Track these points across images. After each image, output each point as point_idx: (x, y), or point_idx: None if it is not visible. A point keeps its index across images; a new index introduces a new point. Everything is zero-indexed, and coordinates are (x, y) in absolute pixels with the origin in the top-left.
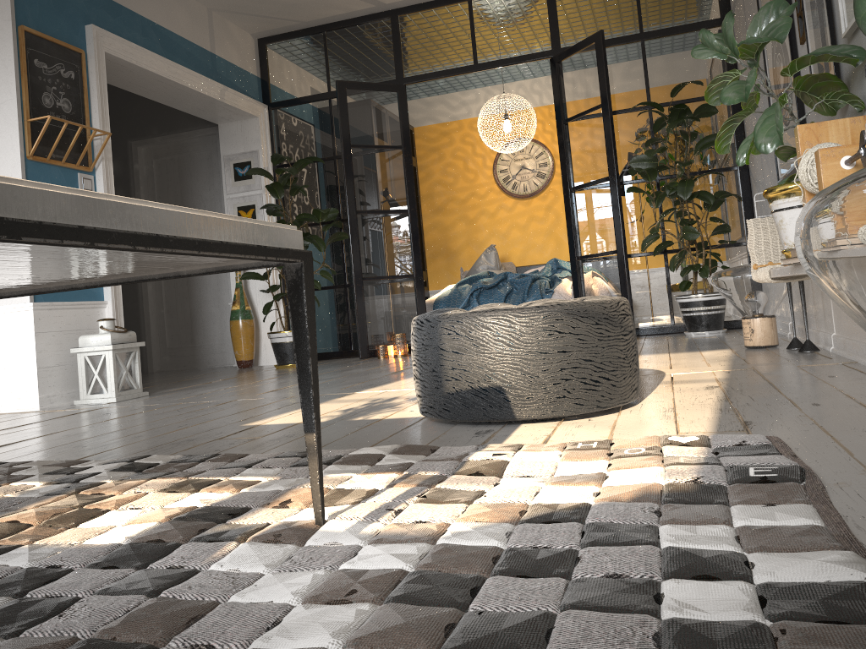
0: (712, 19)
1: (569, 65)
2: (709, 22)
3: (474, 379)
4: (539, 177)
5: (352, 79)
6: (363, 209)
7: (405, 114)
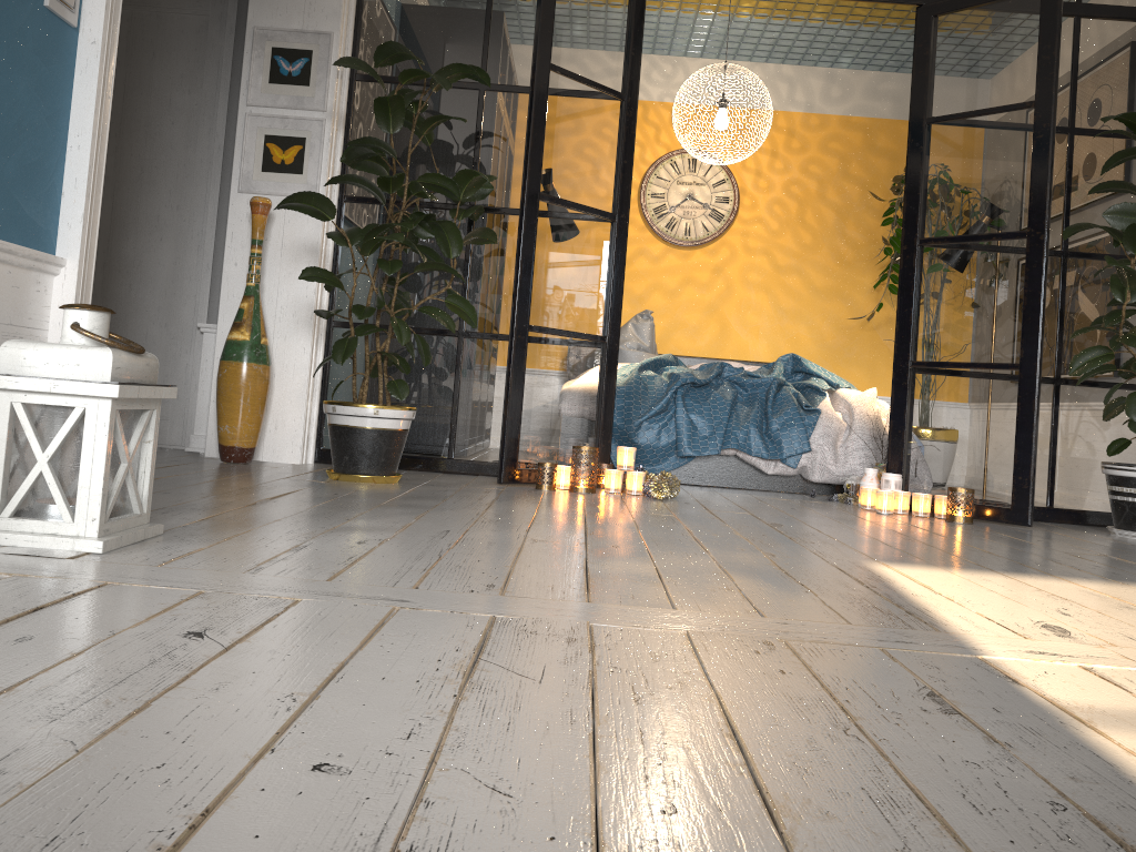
0: None
1: (964, 24)
2: None
3: None
4: (713, 219)
5: None
6: (549, 194)
7: (638, 38)
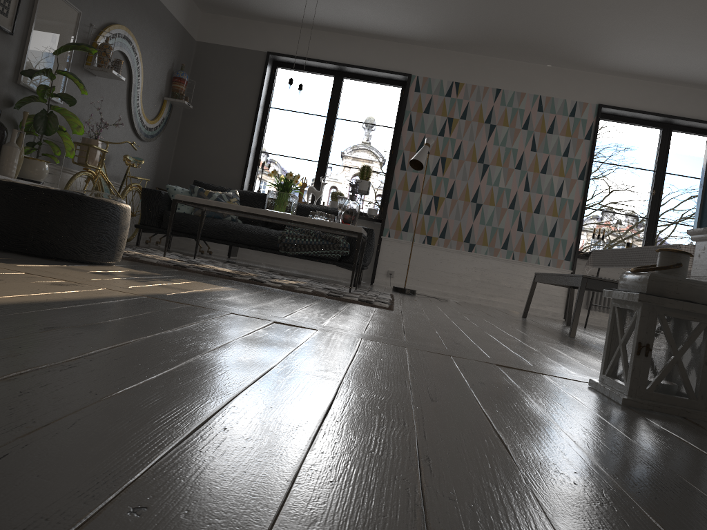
0: None
1: None
2: None
3: None
4: None
5: None
6: None
7: None
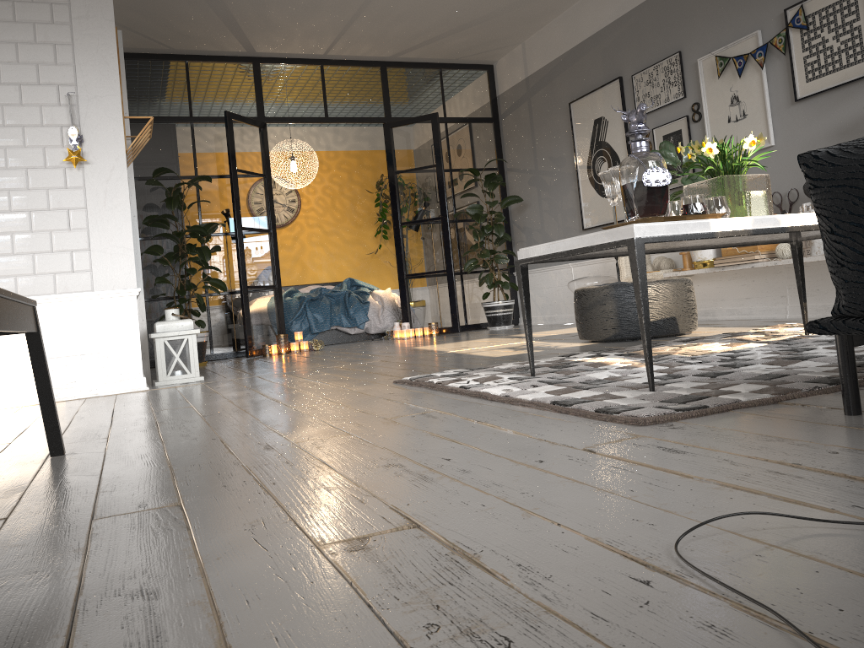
0: (487, 117)
1: (403, 132)
2: (486, 119)
3: (662, 314)
4: (289, 211)
5: (215, 109)
6: (245, 226)
7: (267, 148)
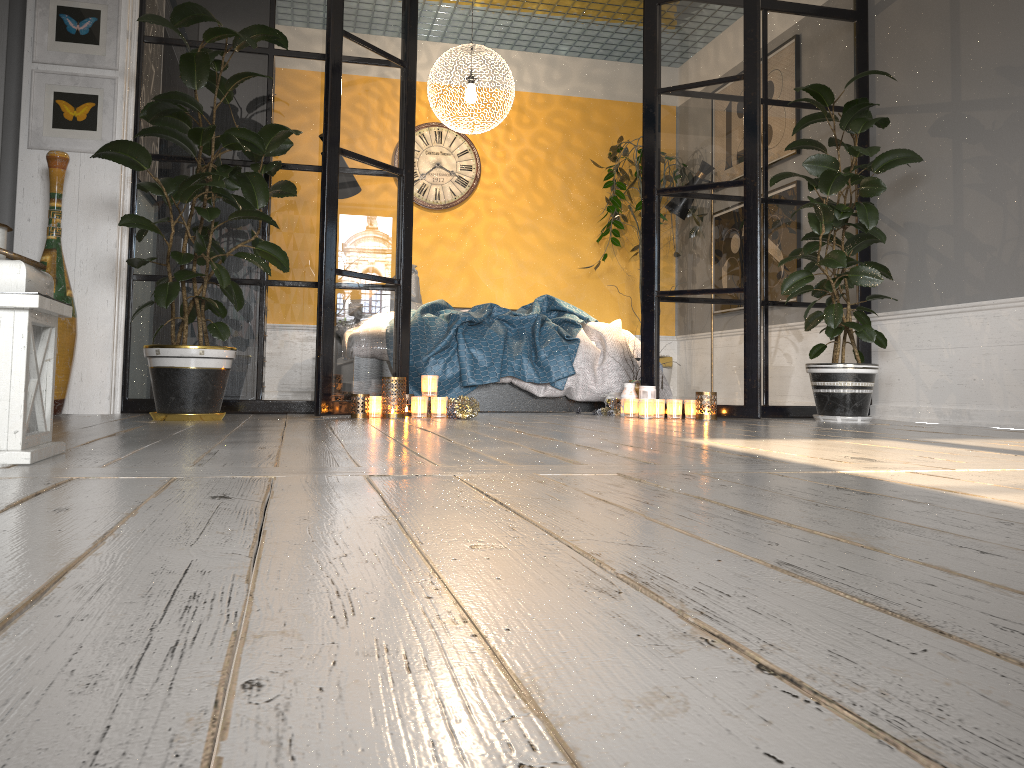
0: (846, 9)
1: (683, 11)
2: (844, 12)
3: None
4: (459, 185)
5: None
6: (347, 149)
7: (414, 12)
